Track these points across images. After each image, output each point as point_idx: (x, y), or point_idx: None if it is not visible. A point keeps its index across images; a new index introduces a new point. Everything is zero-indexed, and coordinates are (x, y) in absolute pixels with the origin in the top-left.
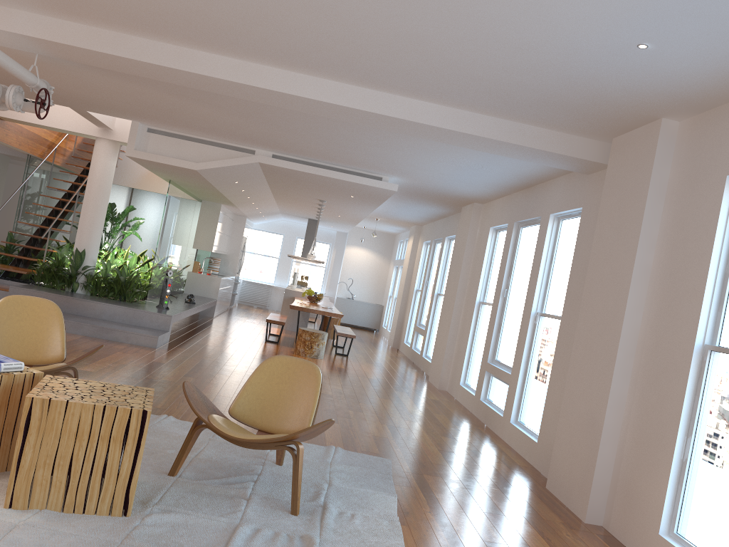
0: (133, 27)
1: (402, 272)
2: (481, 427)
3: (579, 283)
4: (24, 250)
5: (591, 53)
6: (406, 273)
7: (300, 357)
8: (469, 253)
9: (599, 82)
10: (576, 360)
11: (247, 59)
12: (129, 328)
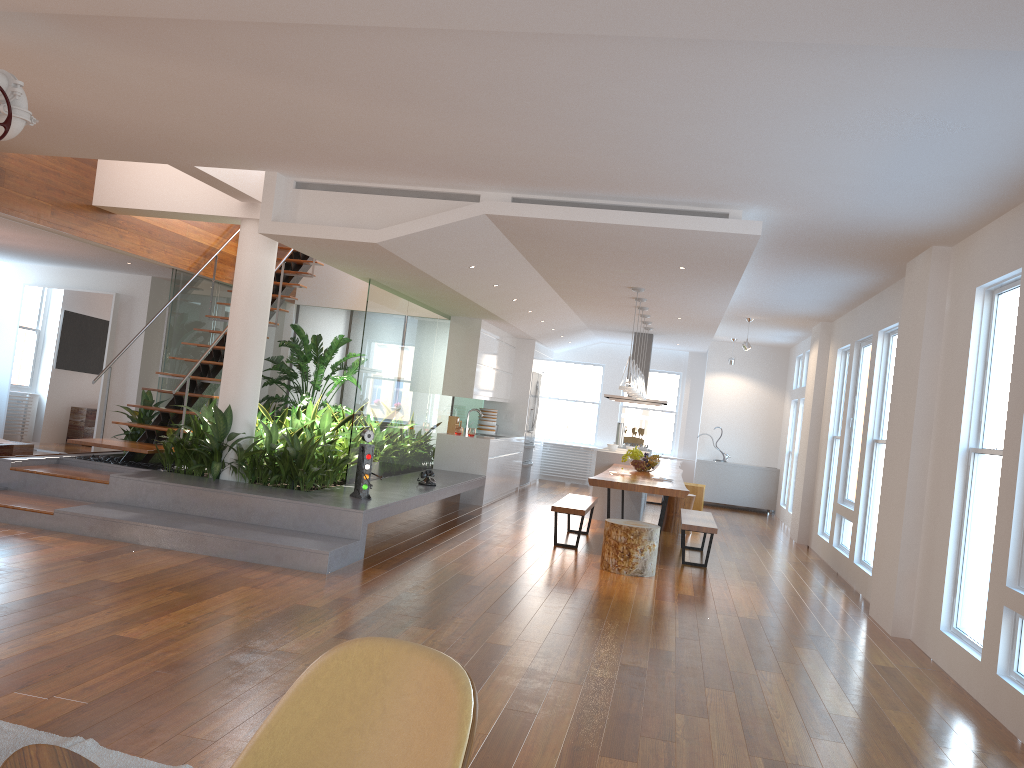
0: None
1: (804, 408)
2: (1011, 751)
3: None
4: (161, 416)
5: None
6: (811, 409)
7: (609, 575)
8: (932, 351)
9: None
10: None
11: None
12: (285, 538)
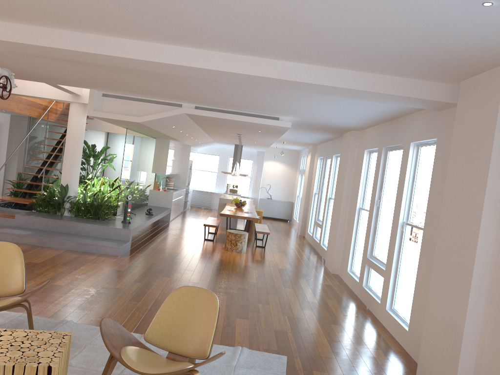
0: (57, 23)
1: (304, 179)
2: (364, 310)
3: (437, 203)
4: (29, 185)
5: (437, 14)
6: (307, 181)
7: (228, 252)
8: (350, 170)
9: (446, 38)
10: (437, 270)
11: (151, 41)
12: (99, 242)
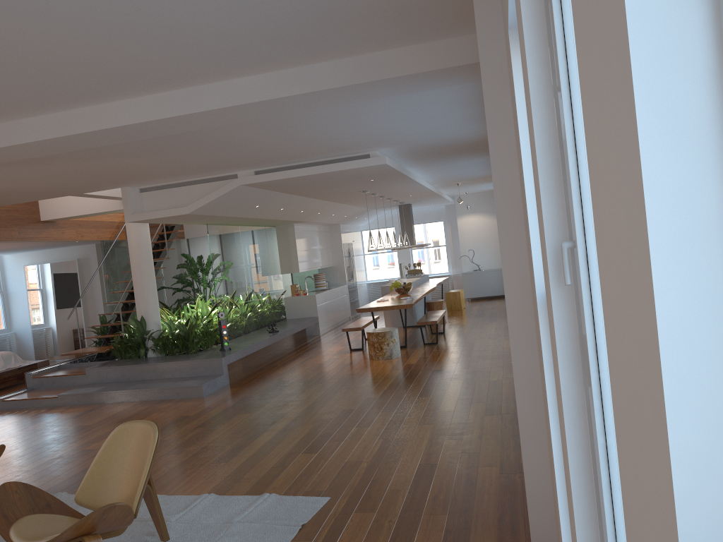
0: None
1: None
2: None
3: None
4: (111, 328)
5: None
6: None
7: (372, 361)
8: None
9: None
10: None
11: (60, 109)
12: (181, 383)
